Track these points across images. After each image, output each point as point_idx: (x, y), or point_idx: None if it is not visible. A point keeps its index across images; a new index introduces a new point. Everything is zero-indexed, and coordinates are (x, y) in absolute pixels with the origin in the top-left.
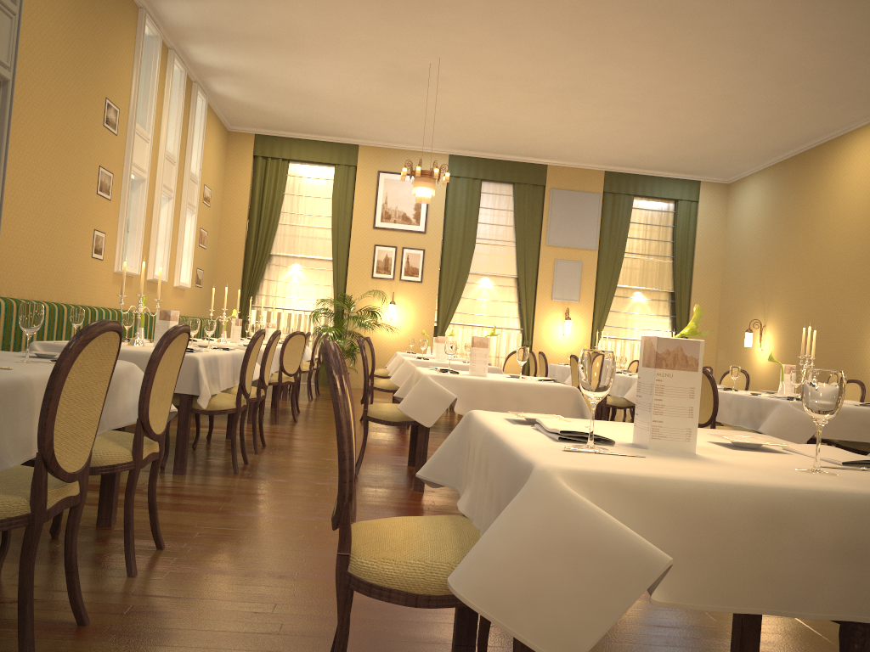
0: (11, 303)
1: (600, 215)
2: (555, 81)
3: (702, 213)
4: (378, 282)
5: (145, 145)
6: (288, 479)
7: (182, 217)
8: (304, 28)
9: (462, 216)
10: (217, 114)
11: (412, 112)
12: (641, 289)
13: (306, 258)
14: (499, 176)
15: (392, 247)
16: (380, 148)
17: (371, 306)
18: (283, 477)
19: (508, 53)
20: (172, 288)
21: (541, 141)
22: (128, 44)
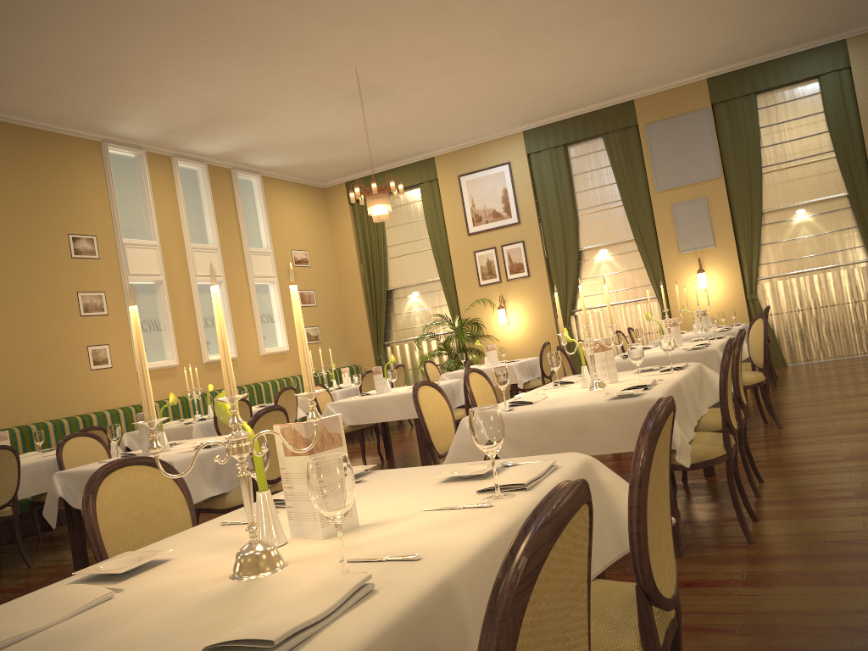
0: None
1: (714, 133)
2: (487, 32)
3: (859, 80)
4: (487, 288)
5: (151, 252)
6: (6, 587)
7: (252, 292)
8: (221, 99)
9: (553, 192)
10: (293, 180)
11: (426, 114)
12: (801, 204)
13: (420, 284)
14: (581, 134)
15: (491, 248)
16: (454, 152)
17: (486, 315)
18: (8, 585)
19: (398, 35)
20: (258, 357)
21: (589, 82)
22: (93, 178)
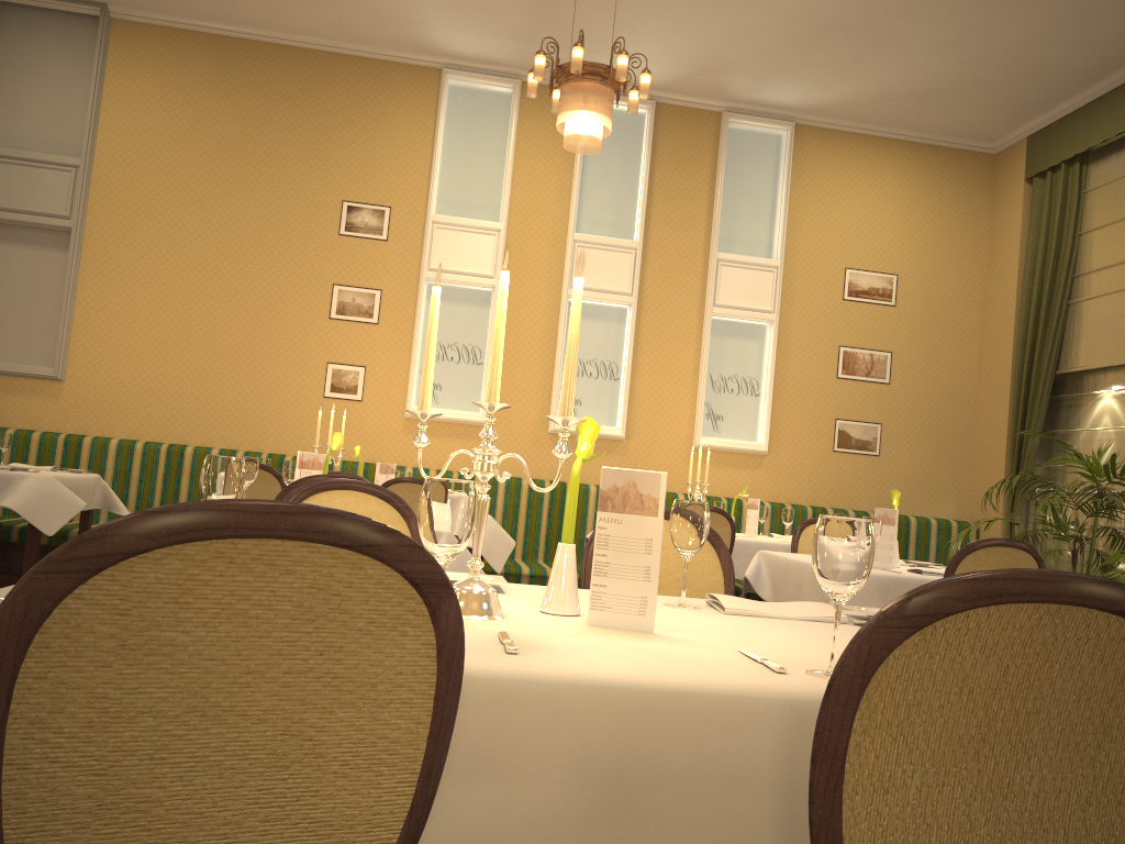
0: (54, 438)
1: None
2: None
3: None
4: None
5: (485, 239)
6: None
7: (704, 332)
8: None
9: None
10: (895, 136)
11: None
12: None
13: (1124, 367)
14: None
15: None
16: None
17: None
18: None
19: None
20: (685, 449)
21: None
22: (412, 122)
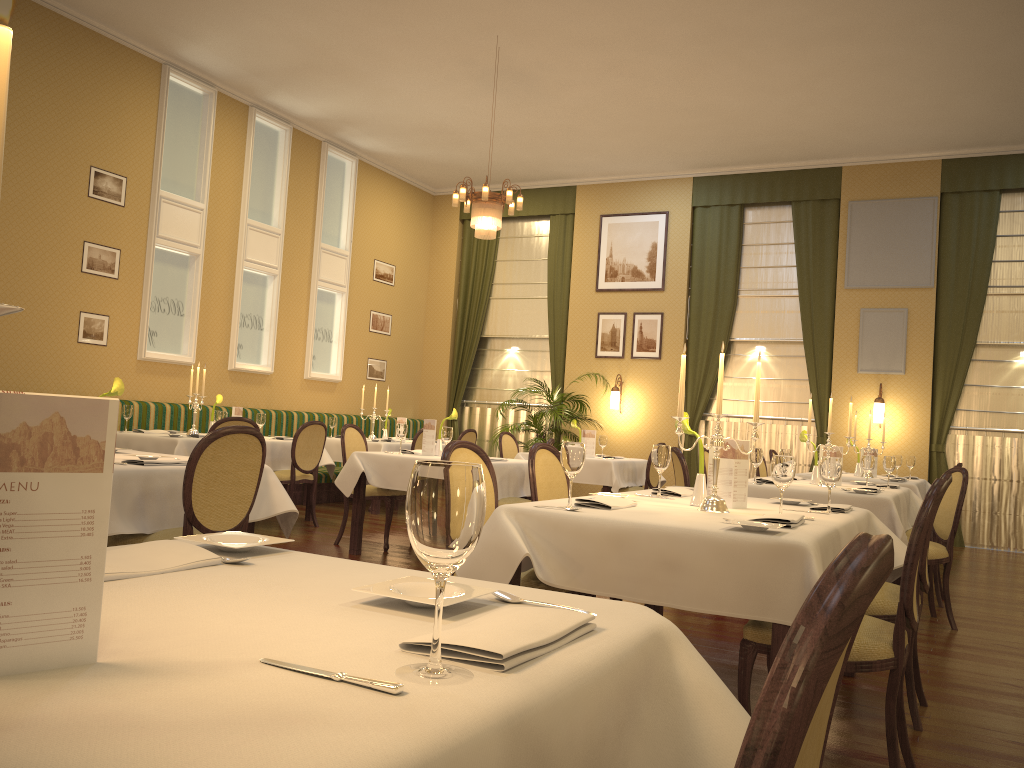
0: None
1: (936, 231)
2: (676, 25)
3: None
4: (604, 362)
5: (194, 216)
6: None
7: (312, 298)
8: (321, 41)
9: (714, 261)
10: (397, 176)
11: (577, 125)
12: None
13: (523, 338)
14: (765, 195)
15: (620, 314)
16: (602, 185)
17: (596, 395)
18: None
19: (560, 1)
20: (300, 380)
21: (791, 130)
22: (141, 105)
